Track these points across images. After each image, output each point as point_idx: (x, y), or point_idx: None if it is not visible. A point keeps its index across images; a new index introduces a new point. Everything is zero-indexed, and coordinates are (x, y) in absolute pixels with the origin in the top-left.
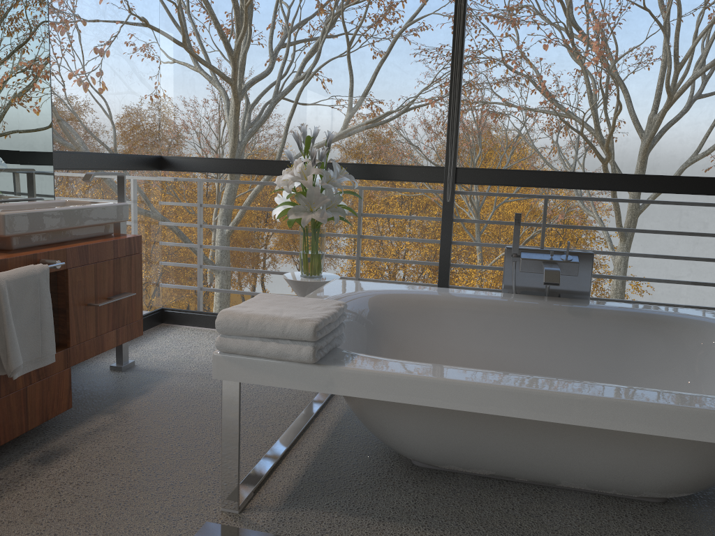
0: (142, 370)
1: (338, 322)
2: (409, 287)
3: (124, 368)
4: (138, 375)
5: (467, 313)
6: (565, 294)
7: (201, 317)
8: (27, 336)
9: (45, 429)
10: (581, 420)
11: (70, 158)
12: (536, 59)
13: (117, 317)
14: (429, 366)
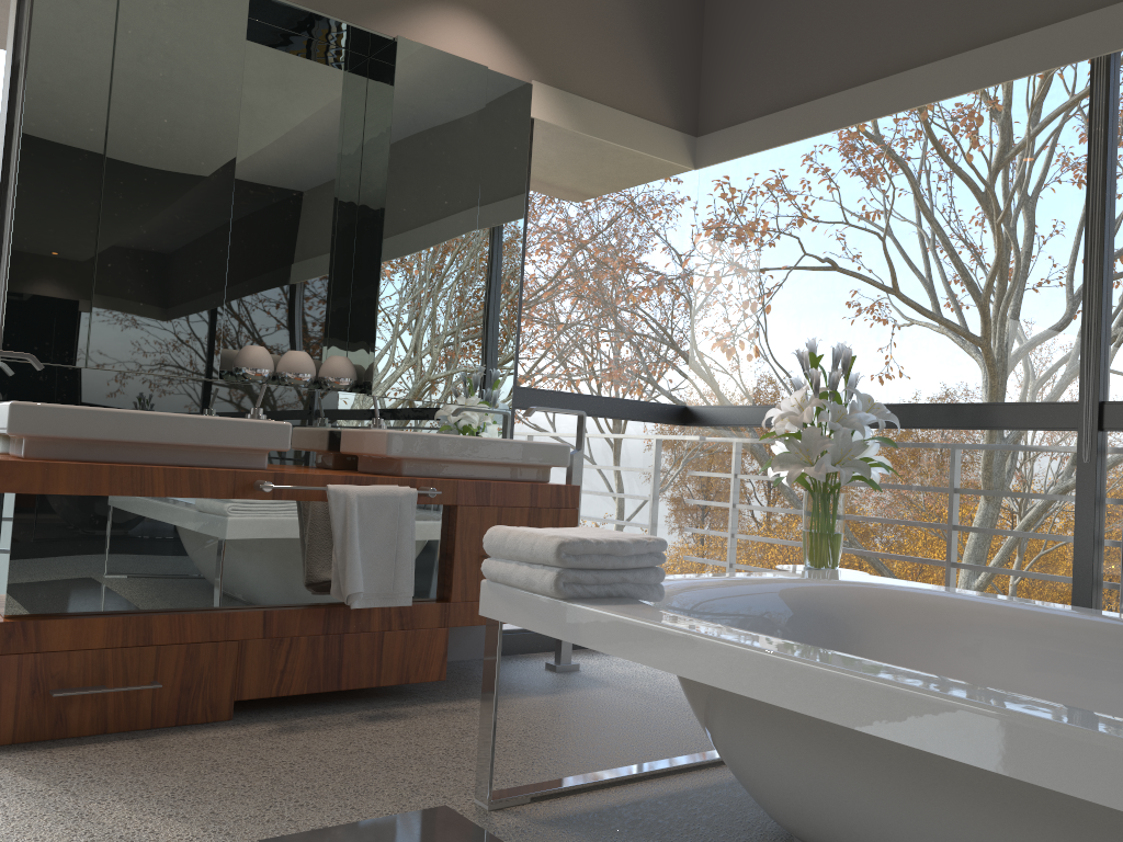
0: (579, 675)
1: (632, 560)
2: (937, 587)
3: (560, 669)
4: (569, 678)
5: (1012, 633)
6: None
7: None
8: (376, 563)
9: (410, 697)
10: (857, 720)
11: (538, 397)
12: None
13: None
14: (704, 623)
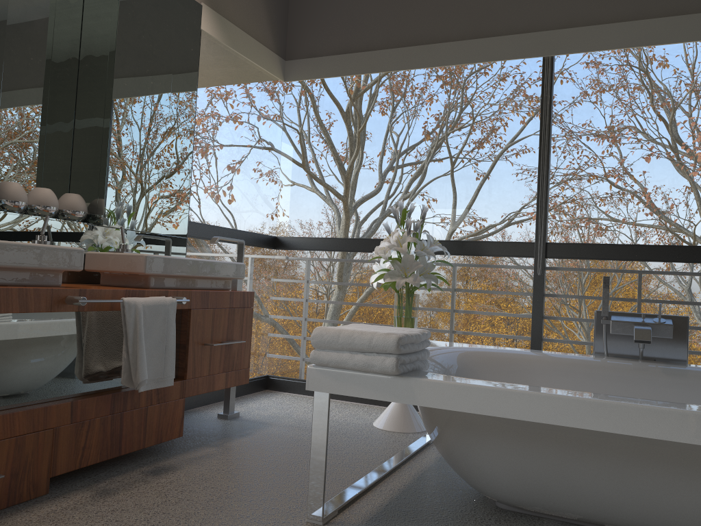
0: (245, 420)
1: (421, 345)
2: (498, 347)
3: (230, 417)
4: (241, 423)
5: (556, 371)
6: (661, 358)
7: (302, 385)
8: (153, 356)
9: (158, 452)
10: (660, 433)
11: (201, 229)
12: (630, 156)
13: (228, 362)
14: (506, 383)
